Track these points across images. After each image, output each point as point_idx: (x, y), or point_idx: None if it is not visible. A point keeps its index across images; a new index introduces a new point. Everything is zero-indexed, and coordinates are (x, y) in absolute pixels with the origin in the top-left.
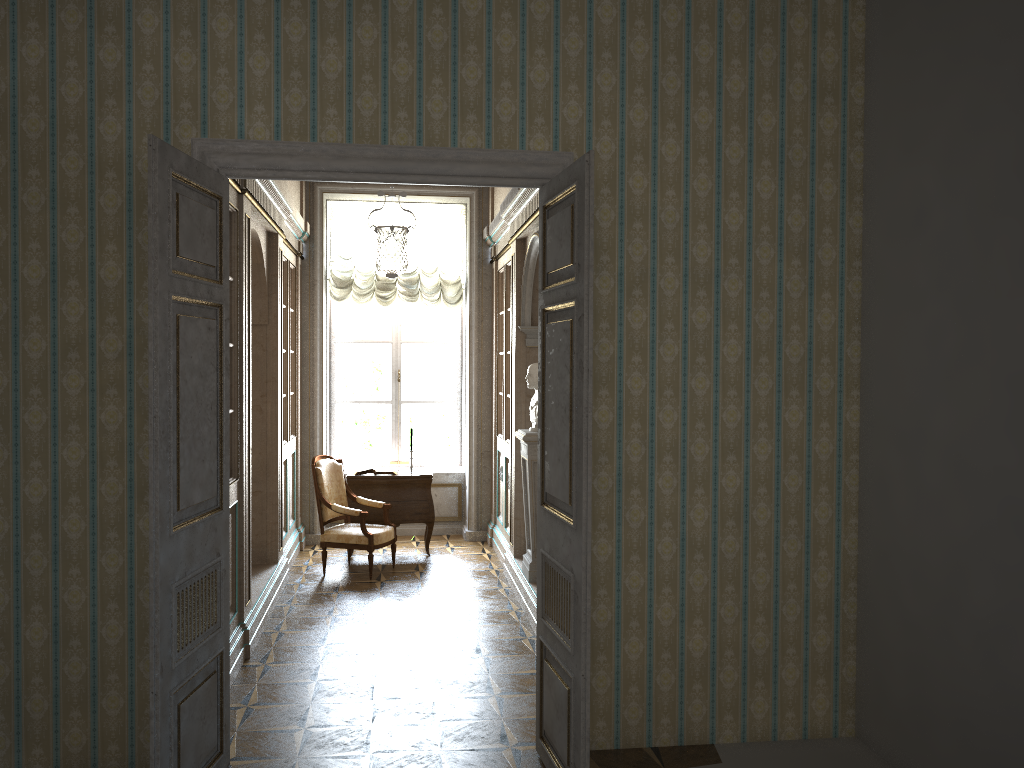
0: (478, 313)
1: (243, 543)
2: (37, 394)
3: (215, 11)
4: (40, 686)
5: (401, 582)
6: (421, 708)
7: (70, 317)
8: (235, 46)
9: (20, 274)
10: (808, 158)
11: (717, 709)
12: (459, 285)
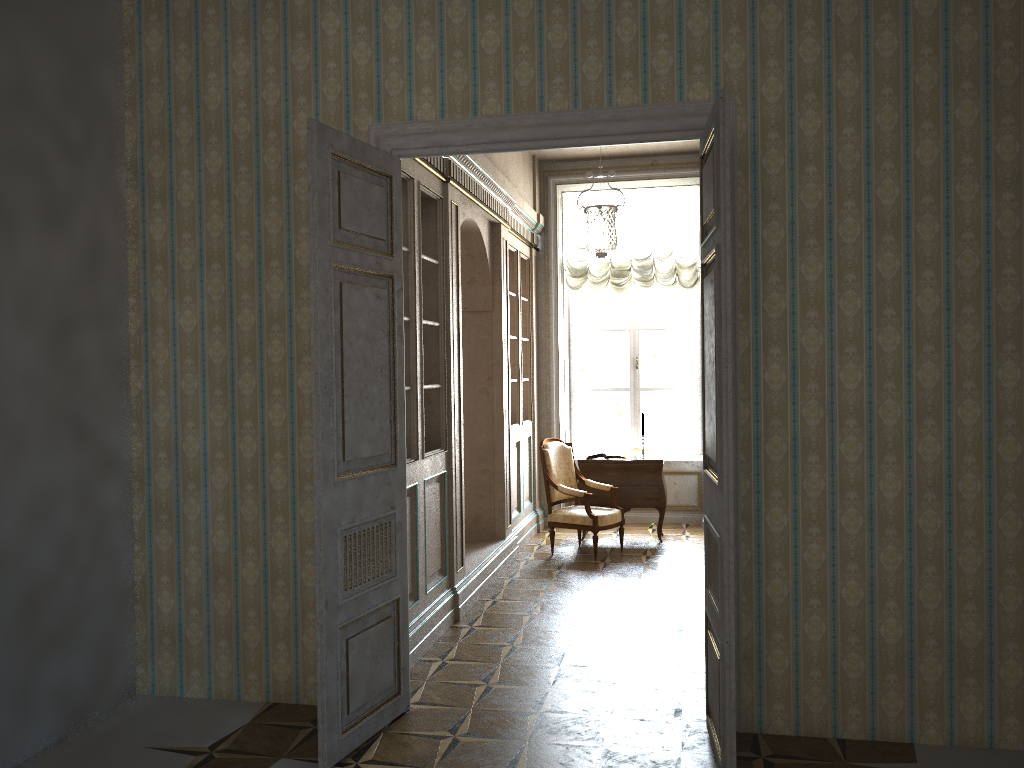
0: None
1: (452, 511)
2: (248, 363)
3: (386, 5)
4: (254, 619)
5: (624, 564)
6: (603, 677)
7: (272, 294)
8: (404, 35)
9: (234, 258)
10: (1022, 74)
11: (917, 705)
12: (694, 268)
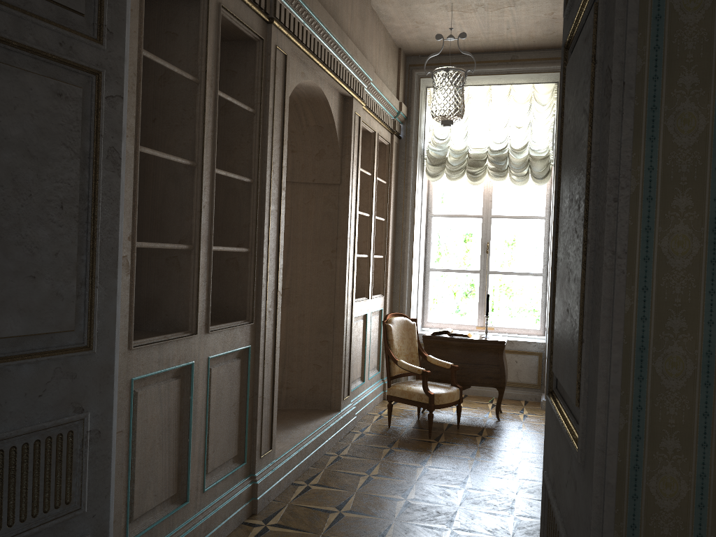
0: None
1: (257, 391)
2: None
3: None
4: None
5: (458, 446)
6: None
7: None
8: None
9: None
10: None
11: None
12: (547, 160)
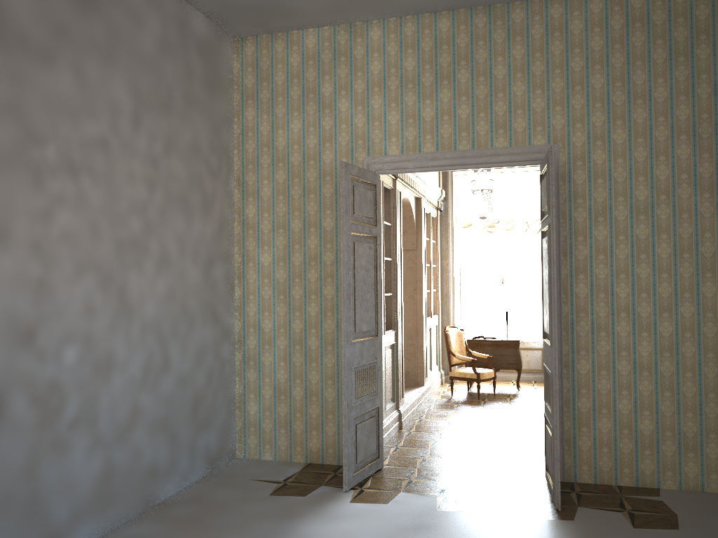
0: None
1: (398, 366)
2: (298, 281)
3: (372, 95)
4: (299, 418)
5: (496, 402)
6: (487, 456)
7: (311, 245)
8: (382, 111)
9: (290, 226)
10: (713, 131)
11: (661, 467)
12: (539, 221)
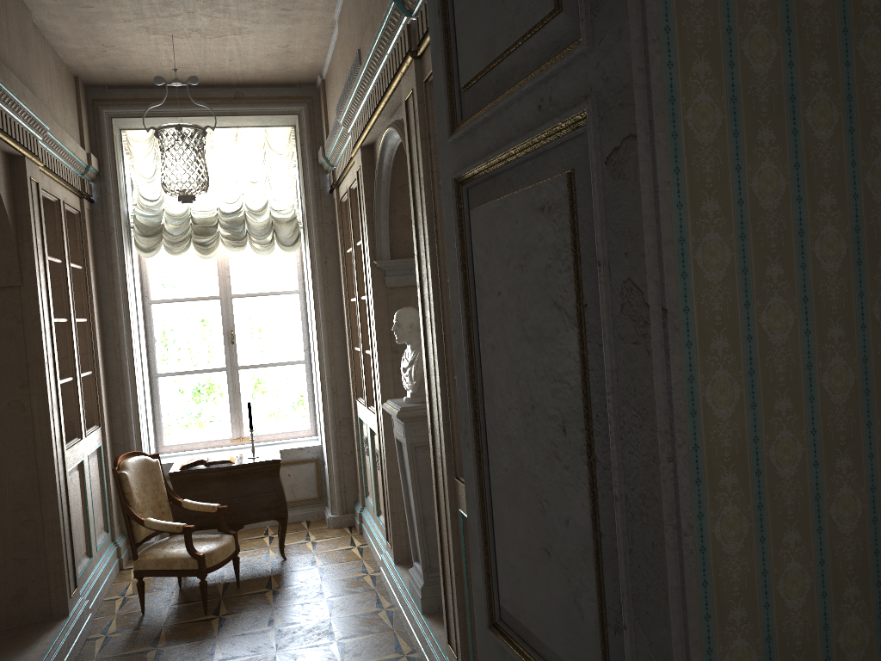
0: (321, 254)
1: None
2: None
3: None
4: None
5: (247, 615)
6: None
7: None
8: None
9: None
10: None
11: None
12: (295, 223)
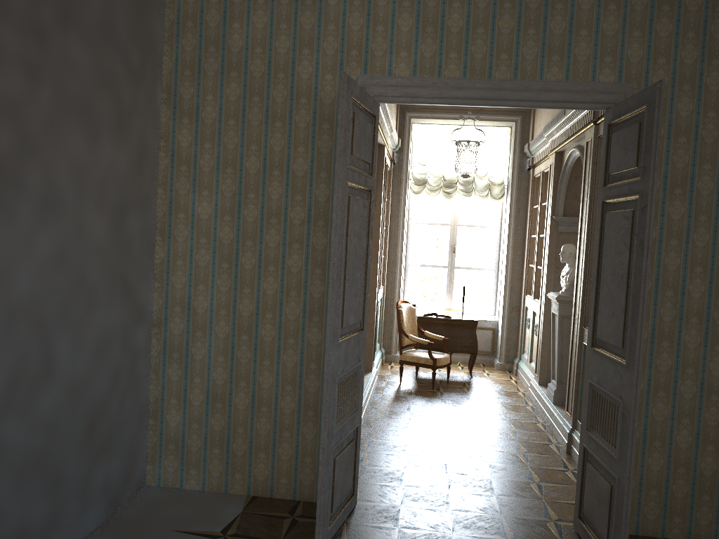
0: (516, 206)
1: None
2: (250, 245)
3: None
4: (241, 434)
5: (454, 394)
6: (482, 484)
7: (273, 195)
8: (389, 11)
9: (244, 166)
10: None
11: None
12: (503, 185)
